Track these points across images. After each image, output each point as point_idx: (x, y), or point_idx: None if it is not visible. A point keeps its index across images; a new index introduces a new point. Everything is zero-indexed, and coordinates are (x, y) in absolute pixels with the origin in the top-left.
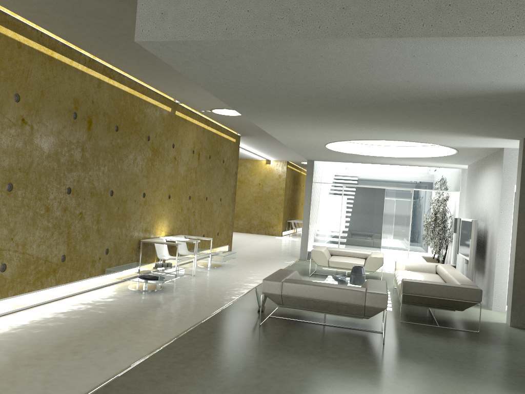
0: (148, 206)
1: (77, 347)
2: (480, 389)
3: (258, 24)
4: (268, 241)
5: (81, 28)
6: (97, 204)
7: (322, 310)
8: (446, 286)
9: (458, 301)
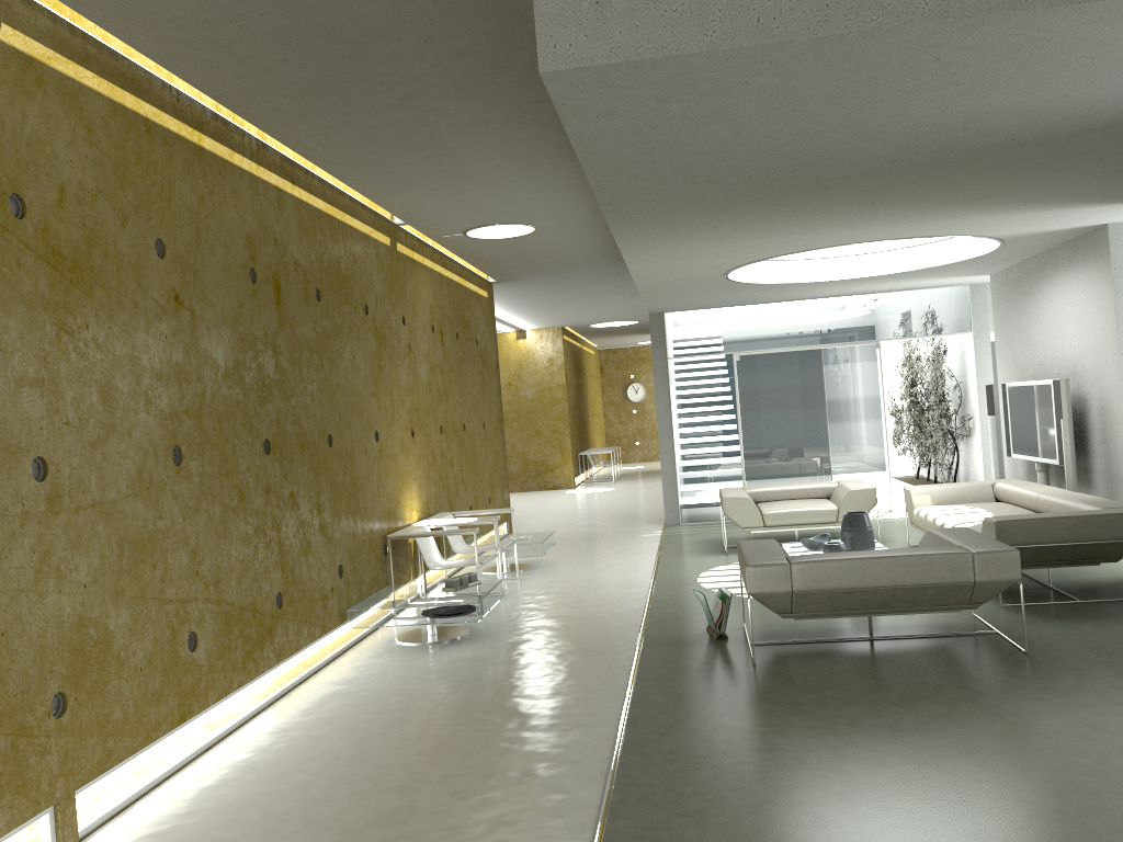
0: (386, 459)
1: (449, 782)
2: None
3: (832, 2)
4: (561, 501)
5: (282, 71)
6: (313, 470)
7: (879, 607)
8: (1085, 517)
9: (1110, 544)
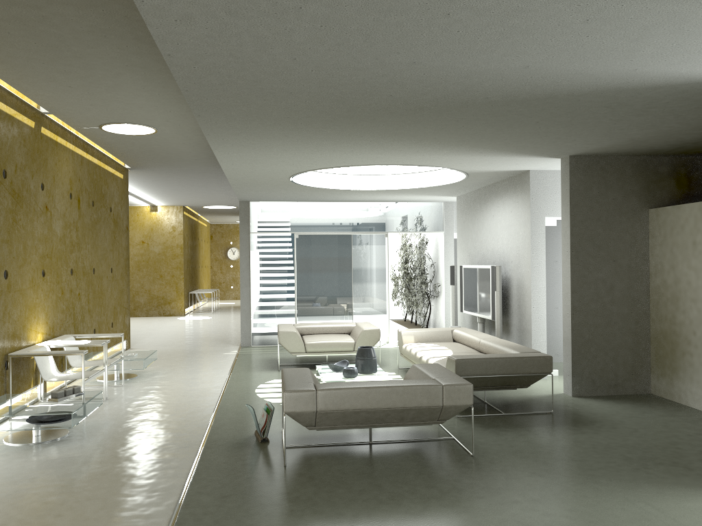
0: (15, 293)
1: None
2: (643, 495)
3: None
4: (173, 325)
5: None
6: None
7: (377, 422)
8: (510, 358)
9: (524, 376)
